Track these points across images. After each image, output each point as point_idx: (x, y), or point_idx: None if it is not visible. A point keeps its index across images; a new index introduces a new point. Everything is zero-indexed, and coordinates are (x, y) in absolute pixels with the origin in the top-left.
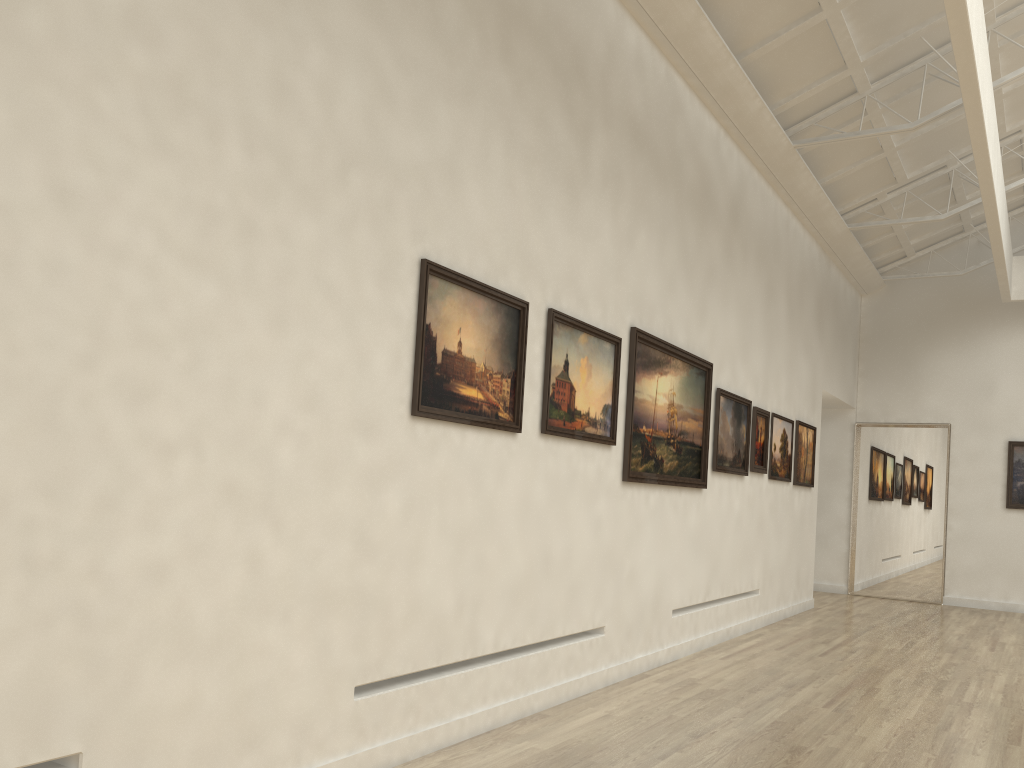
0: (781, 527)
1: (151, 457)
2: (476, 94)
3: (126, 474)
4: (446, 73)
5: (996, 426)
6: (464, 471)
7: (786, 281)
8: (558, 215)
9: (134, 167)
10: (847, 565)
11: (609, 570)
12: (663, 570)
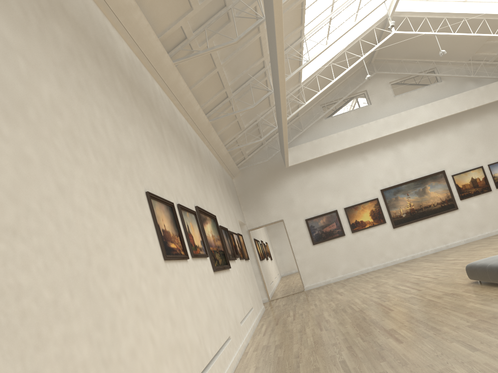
0: (248, 278)
1: (116, 301)
2: (134, 119)
3: (113, 311)
4: (126, 112)
5: (299, 215)
6: (182, 280)
7: (217, 177)
8: (166, 164)
9: (73, 171)
10: (265, 289)
11: (223, 311)
12: (233, 306)
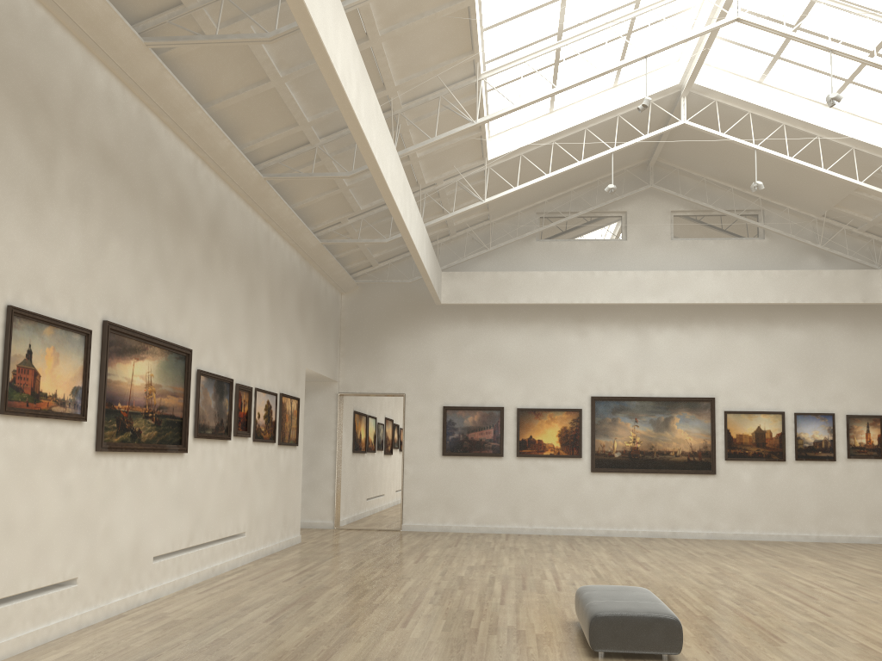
0: (267, 480)
1: None
2: None
3: None
4: None
5: (435, 395)
6: None
7: (268, 282)
8: (19, 225)
9: None
10: (334, 505)
11: (82, 528)
12: (143, 524)
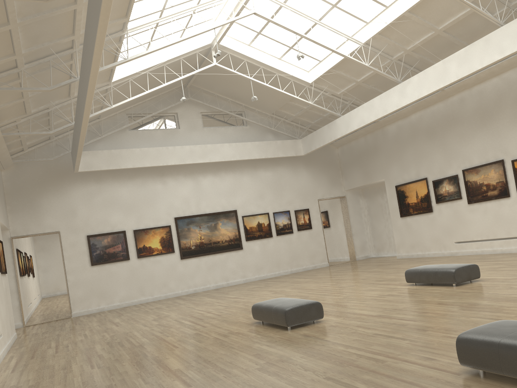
0: (2, 297)
1: None
2: None
3: None
4: None
5: (80, 229)
6: None
7: None
8: None
9: None
10: (20, 312)
11: None
12: None
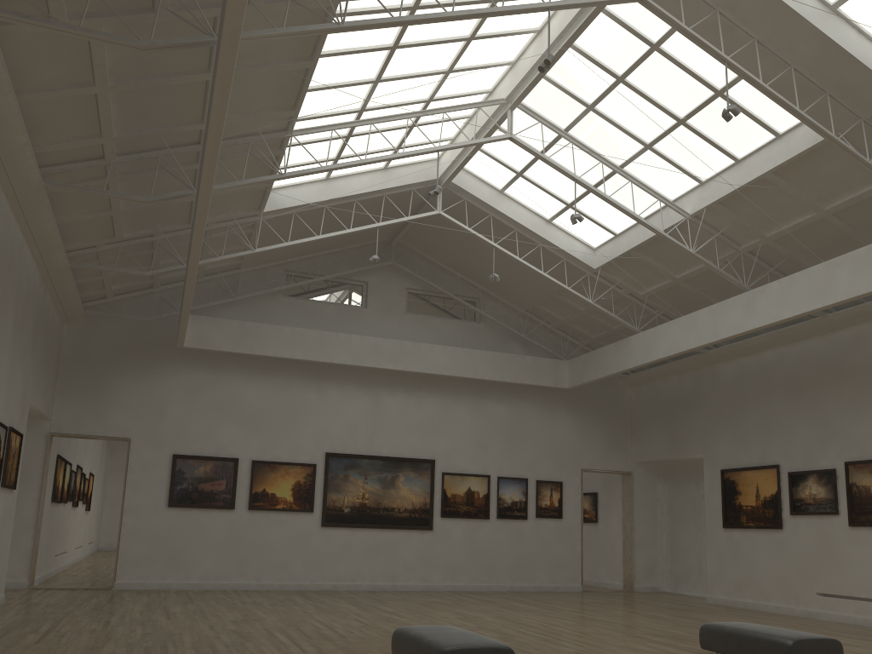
0: None
1: None
2: None
3: None
4: None
5: (165, 442)
6: None
7: (16, 299)
8: None
9: None
10: (31, 562)
11: None
12: None
